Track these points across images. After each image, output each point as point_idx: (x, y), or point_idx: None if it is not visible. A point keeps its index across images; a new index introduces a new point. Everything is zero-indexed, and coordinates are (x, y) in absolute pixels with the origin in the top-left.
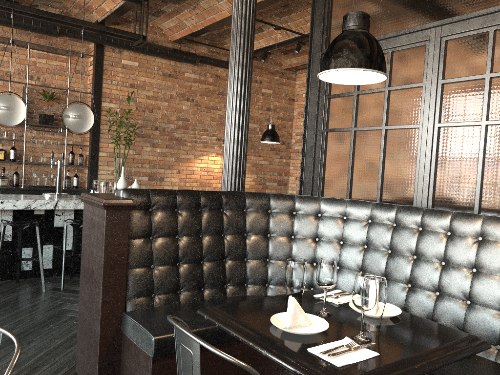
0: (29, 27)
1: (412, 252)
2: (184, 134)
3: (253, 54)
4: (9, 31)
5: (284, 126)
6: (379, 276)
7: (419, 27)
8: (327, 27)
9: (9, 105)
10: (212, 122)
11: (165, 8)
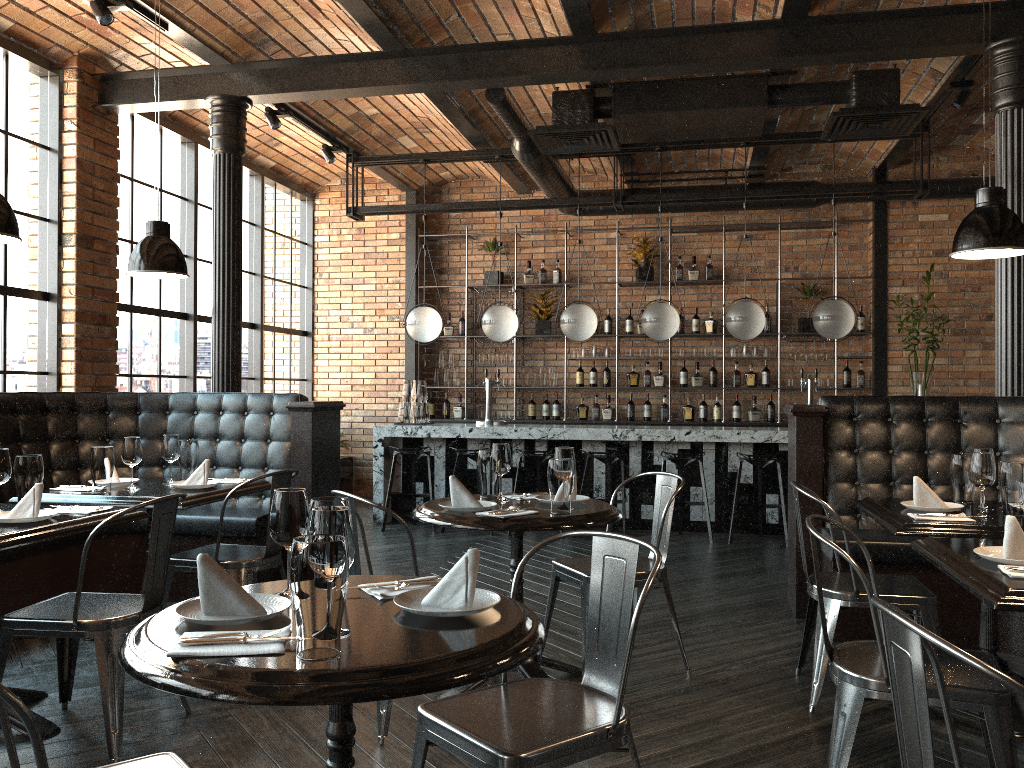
0: (775, 204)
1: None
2: None
3: None
4: (756, 212)
5: None
6: None
7: None
8: None
9: (743, 314)
10: None
11: (978, 120)
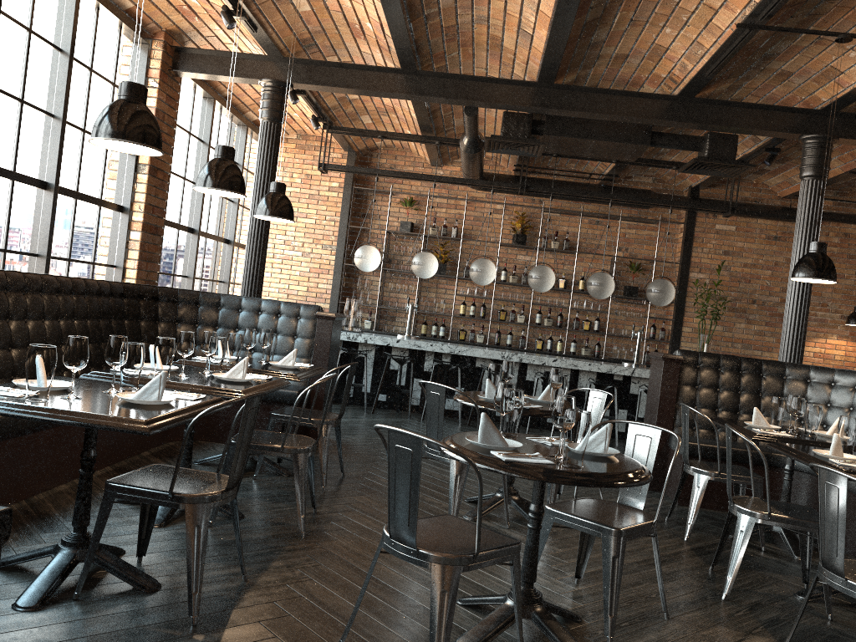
0: (621, 203)
1: None
2: None
3: None
4: (603, 205)
5: None
6: None
7: None
8: None
9: (601, 281)
10: (834, 295)
11: (767, 167)
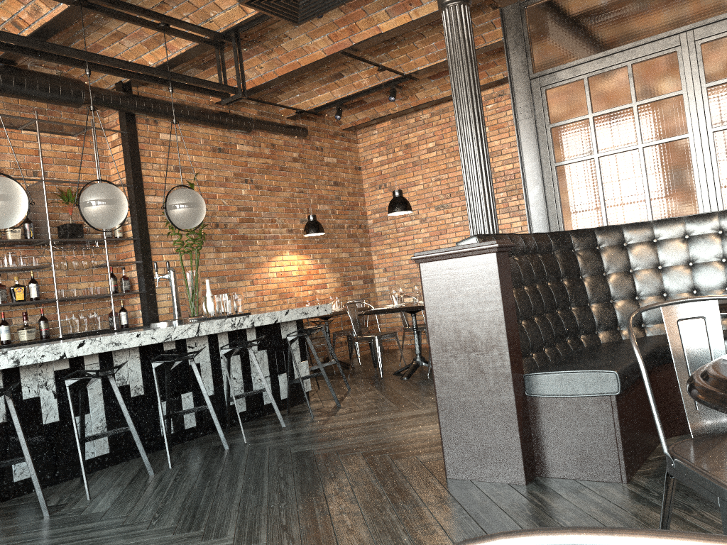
0: (44, 95)
1: None
2: (250, 229)
3: (319, 111)
4: None
5: (357, 203)
6: (720, 288)
7: (664, 34)
8: (530, 48)
9: (112, 196)
10: (278, 209)
11: (225, 55)
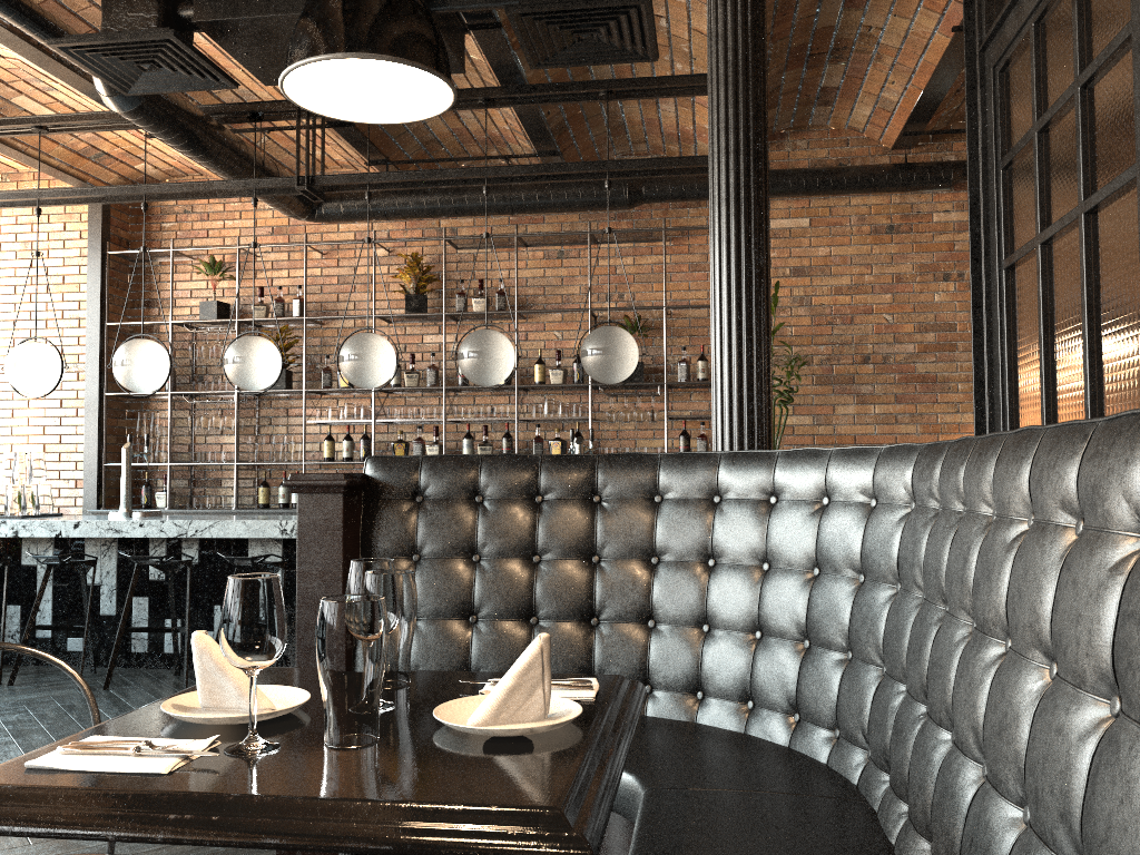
0: (576, 204)
1: (941, 593)
2: (943, 363)
3: None
4: (567, 221)
5: None
6: (899, 679)
7: None
8: None
9: (476, 348)
10: None
11: (826, 79)
